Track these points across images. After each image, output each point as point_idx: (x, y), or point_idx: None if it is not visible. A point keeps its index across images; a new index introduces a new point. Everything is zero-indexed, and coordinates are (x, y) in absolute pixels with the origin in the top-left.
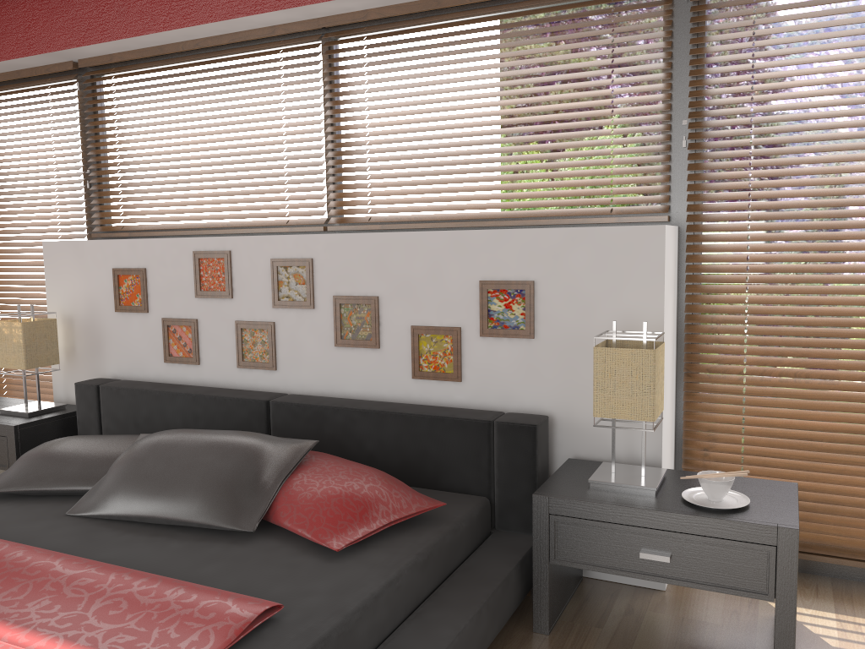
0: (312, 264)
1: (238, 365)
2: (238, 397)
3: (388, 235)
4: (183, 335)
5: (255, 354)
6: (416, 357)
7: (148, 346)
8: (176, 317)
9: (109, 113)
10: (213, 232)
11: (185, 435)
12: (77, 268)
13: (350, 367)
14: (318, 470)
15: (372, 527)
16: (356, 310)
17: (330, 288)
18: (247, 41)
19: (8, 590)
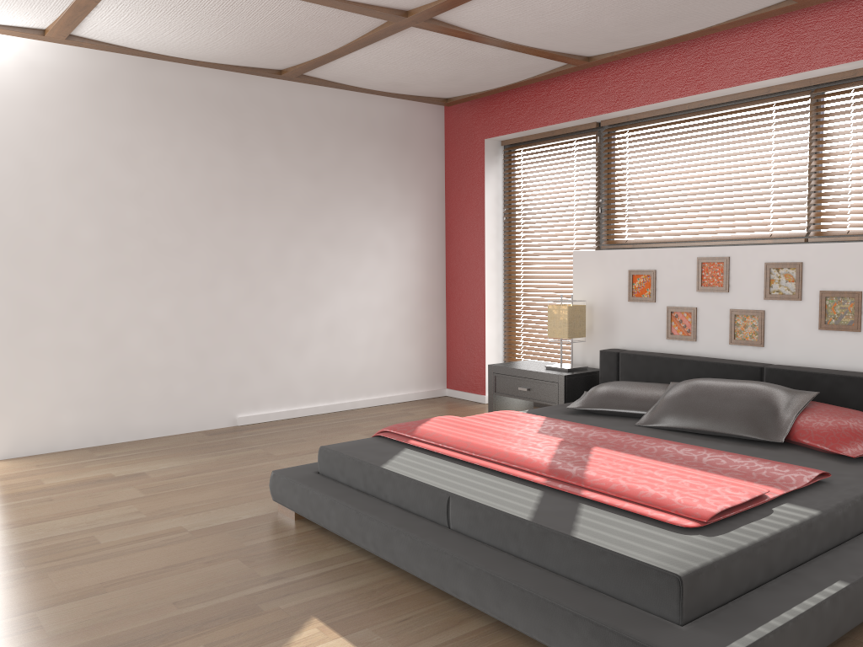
0: (801, 267)
1: (730, 342)
2: (736, 364)
3: None
4: (683, 319)
5: (745, 334)
6: None
7: (652, 327)
8: (678, 306)
9: (621, 158)
10: (704, 244)
11: (716, 381)
12: (599, 270)
13: (831, 346)
14: (823, 410)
15: None
16: (839, 302)
17: (817, 285)
18: (743, 99)
19: (642, 449)
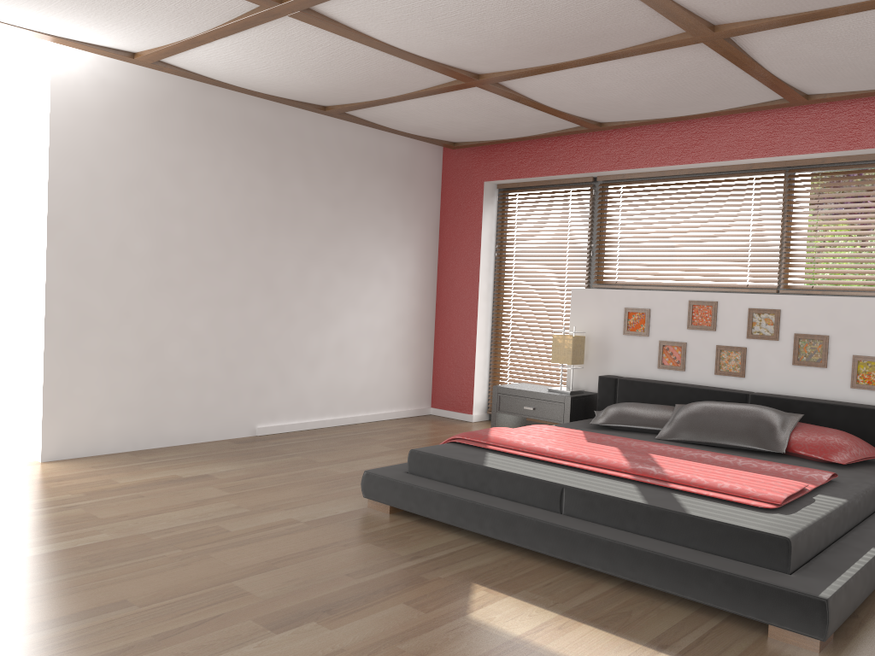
0: (779, 313)
1: (715, 373)
2: (725, 390)
3: (839, 298)
4: (674, 352)
5: (729, 366)
6: (854, 375)
7: (645, 358)
8: (670, 340)
9: (615, 210)
10: (688, 289)
11: (721, 403)
12: (596, 306)
13: (802, 378)
14: (809, 428)
15: (857, 458)
16: (810, 343)
17: (792, 328)
18: (727, 171)
19: (684, 455)
